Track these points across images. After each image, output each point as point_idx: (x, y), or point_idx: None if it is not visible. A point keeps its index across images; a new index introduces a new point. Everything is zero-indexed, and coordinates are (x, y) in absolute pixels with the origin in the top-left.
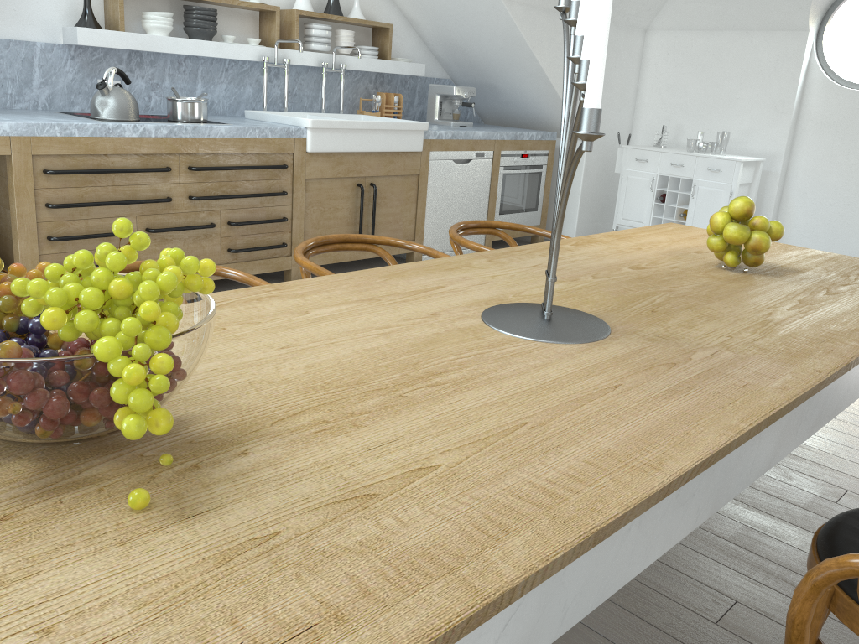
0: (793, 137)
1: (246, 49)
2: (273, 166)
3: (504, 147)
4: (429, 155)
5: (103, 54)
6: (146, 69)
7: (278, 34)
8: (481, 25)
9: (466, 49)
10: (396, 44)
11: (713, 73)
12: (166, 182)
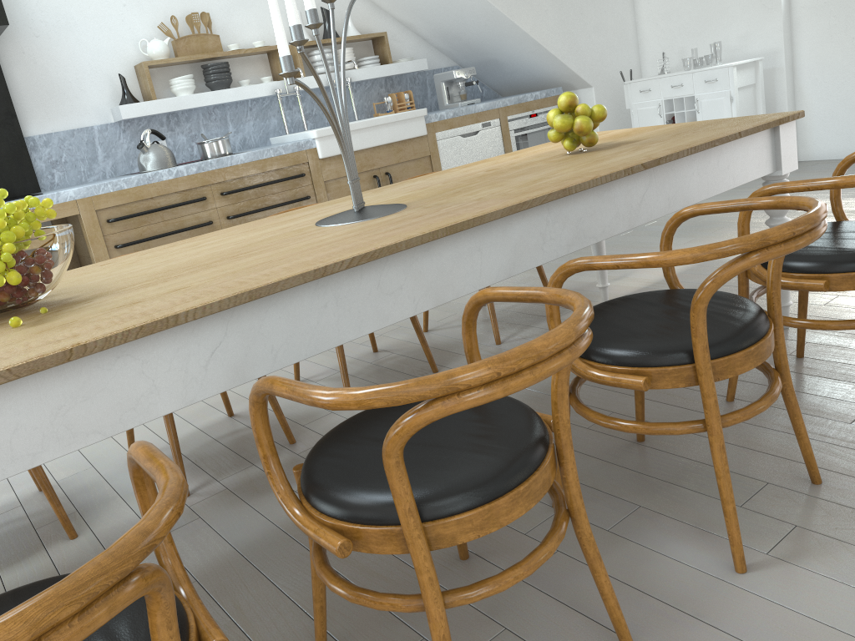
0: (791, 29)
1: (259, 87)
2: (291, 177)
3: (509, 112)
4: (436, 136)
5: (147, 122)
6: (183, 125)
7: None
8: (461, 10)
9: (459, 35)
10: (397, 48)
11: None
12: (205, 209)
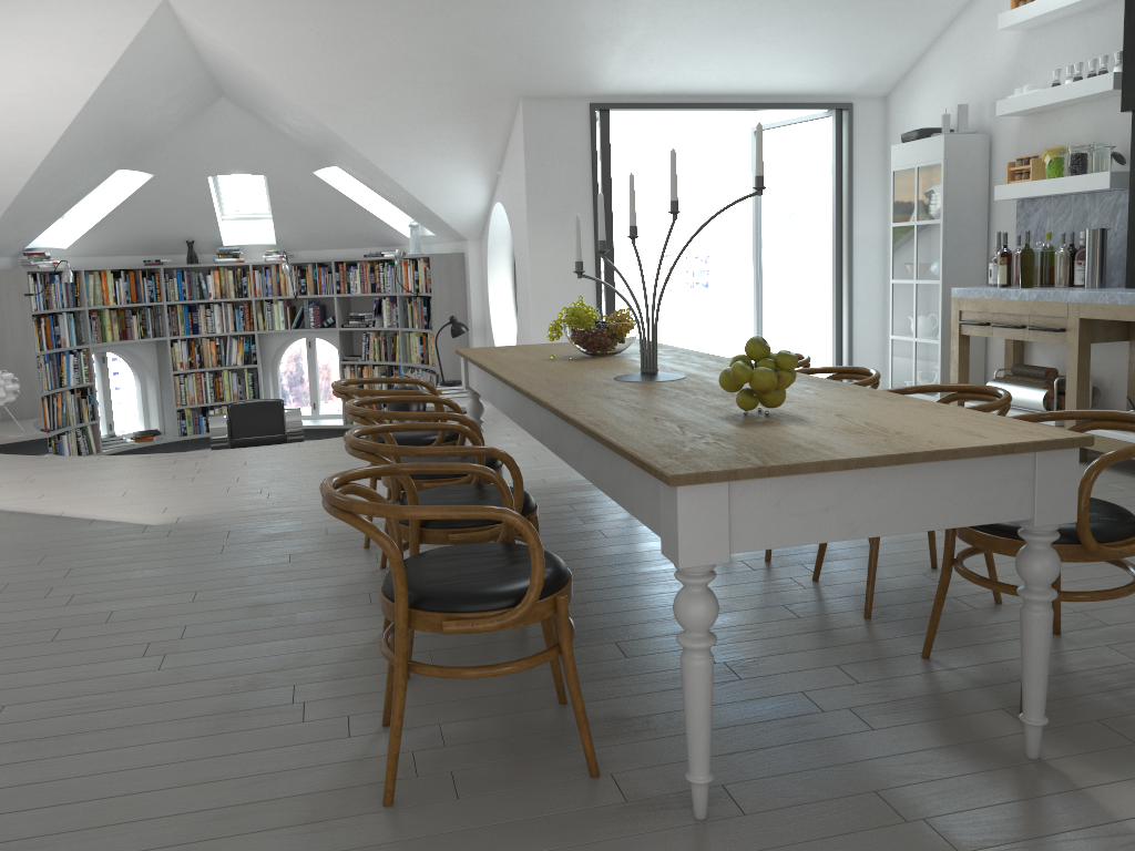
0: None
1: None
2: None
3: None
4: None
5: None
6: None
7: None
8: None
9: None
10: None
11: None
12: None
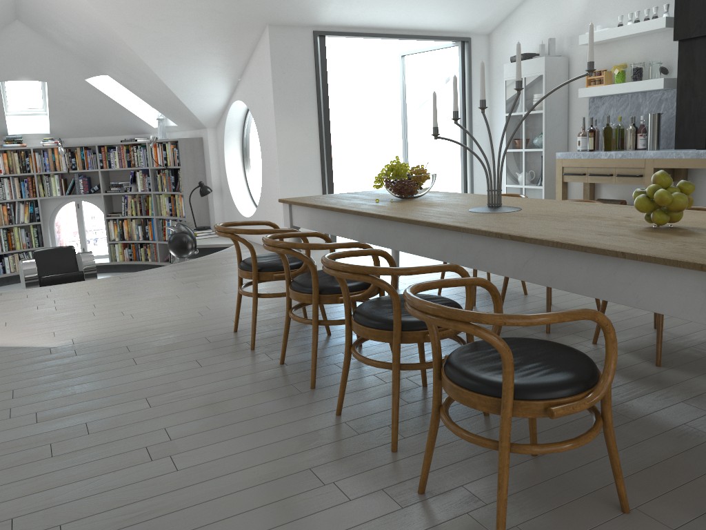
0: None
1: None
2: None
3: None
4: None
5: None
6: None
7: None
8: None
9: None
10: None
11: None
12: None
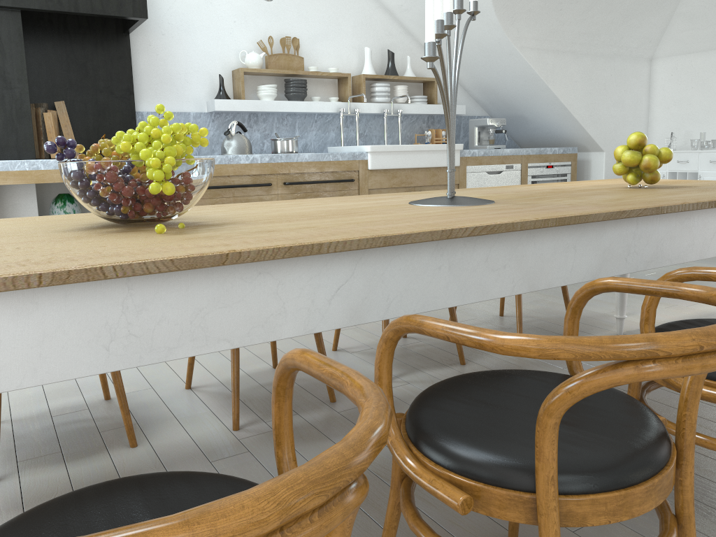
0: None
1: (327, 104)
2: (343, 180)
3: (530, 160)
4: (466, 169)
5: (232, 116)
6: (260, 124)
7: (350, 93)
8: (504, 69)
9: (497, 90)
10: None
11: (713, 85)
12: (268, 193)
